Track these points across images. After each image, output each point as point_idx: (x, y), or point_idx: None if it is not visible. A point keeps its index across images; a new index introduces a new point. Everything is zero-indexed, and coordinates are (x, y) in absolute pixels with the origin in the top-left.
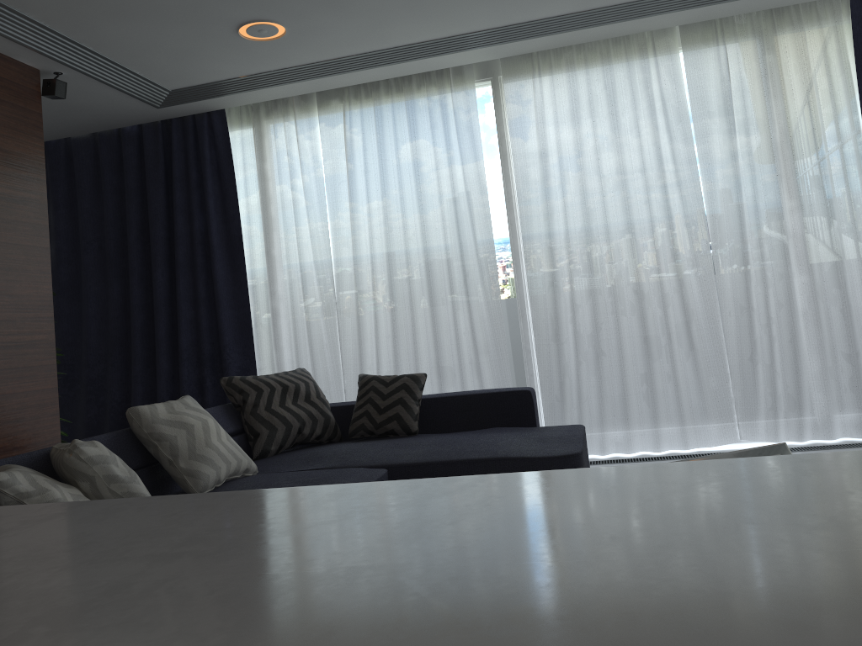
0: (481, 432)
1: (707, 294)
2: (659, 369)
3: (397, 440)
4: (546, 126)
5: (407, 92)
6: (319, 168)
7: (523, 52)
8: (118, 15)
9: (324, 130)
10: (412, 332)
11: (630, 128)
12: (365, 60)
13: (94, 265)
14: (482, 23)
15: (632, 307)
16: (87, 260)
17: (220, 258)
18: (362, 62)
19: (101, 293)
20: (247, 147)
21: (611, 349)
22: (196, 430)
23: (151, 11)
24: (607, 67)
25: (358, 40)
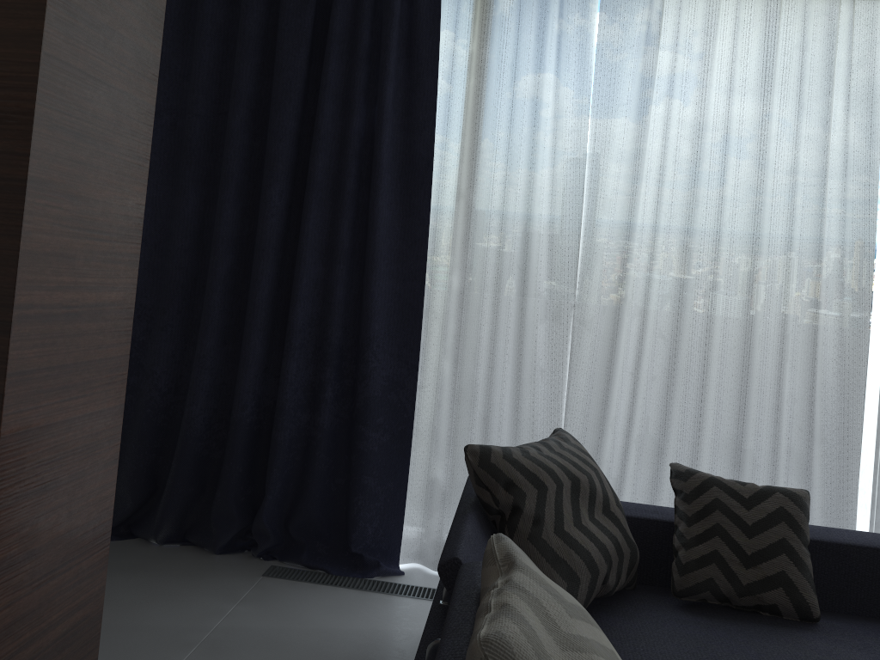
0: None
1: None
2: None
3: (826, 651)
4: None
5: None
6: (587, 74)
7: None
8: None
9: (607, 12)
10: (699, 382)
11: None
12: None
13: (159, 153)
14: None
15: None
16: None
17: (388, 189)
18: None
19: (162, 202)
20: (462, 11)
21: None
22: None
23: None
24: None
25: None
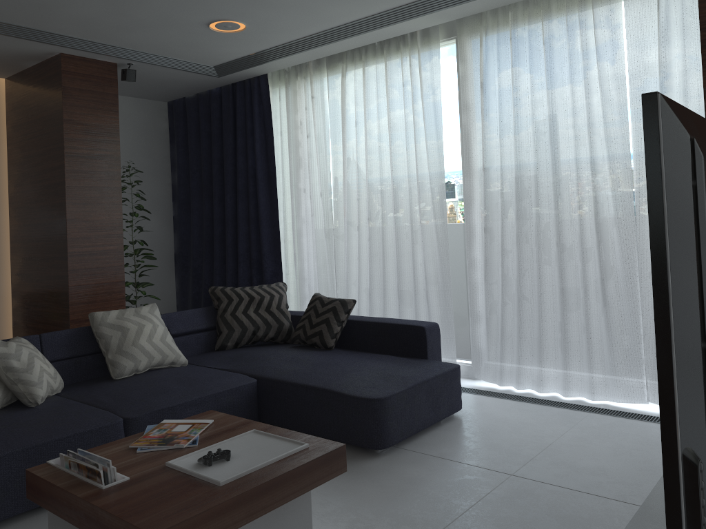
0: (370, 358)
1: (627, 253)
2: (576, 320)
3: (305, 353)
4: (491, 82)
5: (386, 54)
6: (326, 120)
7: (470, 13)
8: (122, 29)
9: (330, 88)
10: (382, 259)
11: (568, 82)
12: (333, 35)
13: (197, 188)
14: None
15: (556, 258)
16: (192, 185)
17: (263, 189)
18: (331, 36)
19: (201, 208)
20: (283, 103)
21: (534, 295)
22: (130, 332)
23: (139, 24)
24: (546, 22)
25: (309, 23)
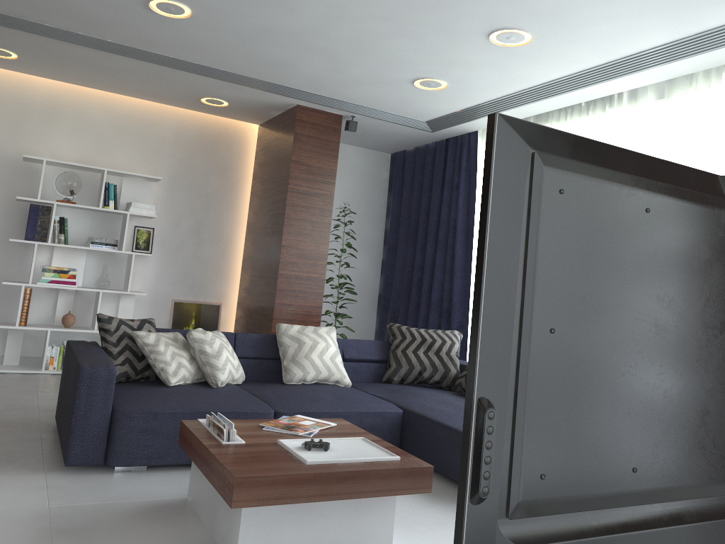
0: None
1: None
2: None
3: (459, 399)
4: (696, 147)
5: (591, 115)
6: None
7: (678, 74)
8: (342, 85)
9: None
10: None
11: None
12: (533, 94)
13: (404, 235)
14: (594, 58)
15: None
16: (401, 231)
17: (460, 241)
18: (531, 95)
19: (405, 254)
20: None
21: None
22: (305, 346)
23: (355, 81)
24: None
25: (506, 82)
